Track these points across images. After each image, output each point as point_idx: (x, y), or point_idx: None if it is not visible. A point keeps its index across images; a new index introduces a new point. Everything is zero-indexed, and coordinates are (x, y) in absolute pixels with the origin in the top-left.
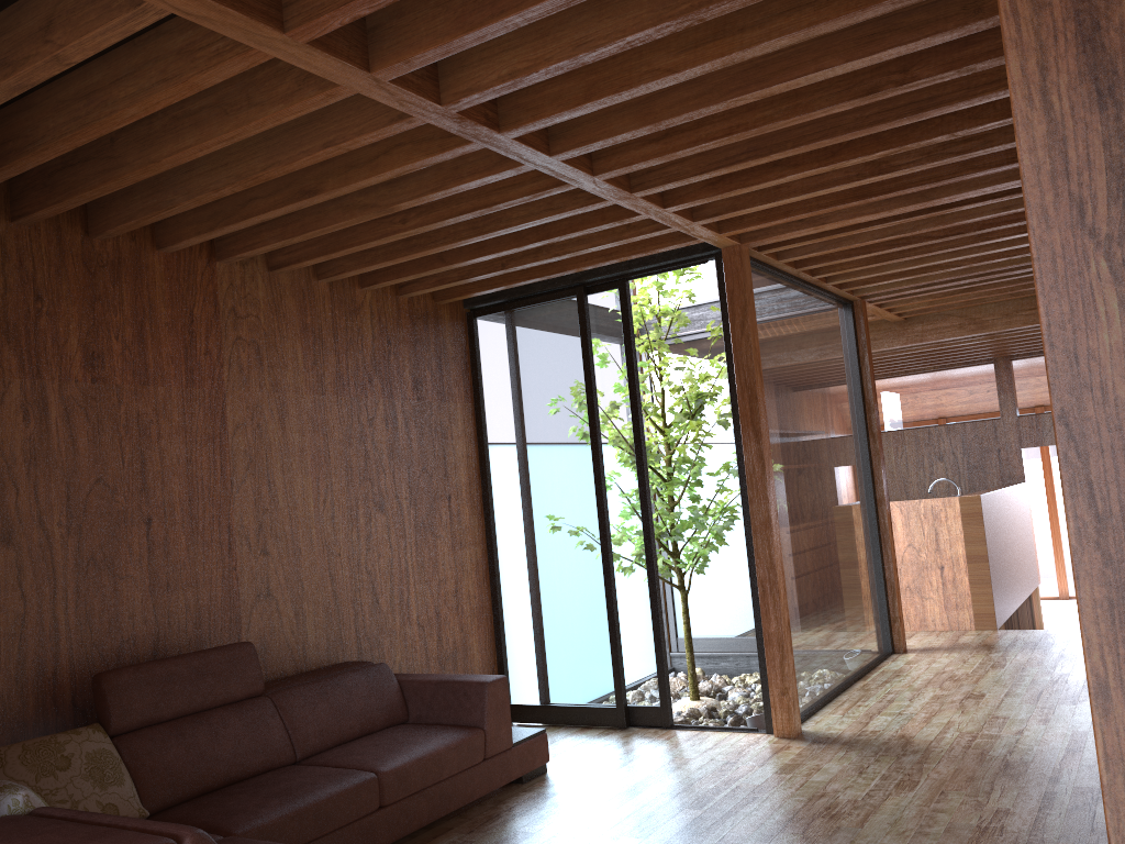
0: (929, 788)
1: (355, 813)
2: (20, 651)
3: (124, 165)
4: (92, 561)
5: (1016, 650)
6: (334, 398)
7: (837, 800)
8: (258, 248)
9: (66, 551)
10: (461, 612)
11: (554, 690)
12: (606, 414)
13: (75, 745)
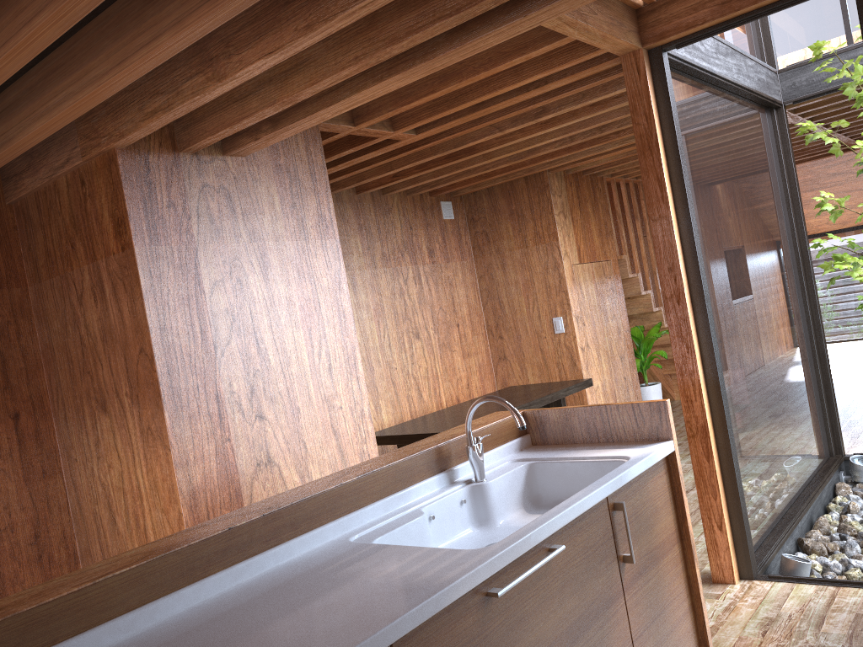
0: None
1: None
2: None
3: None
4: None
5: None
6: None
7: None
8: None
9: None
10: None
11: None
12: None
13: None
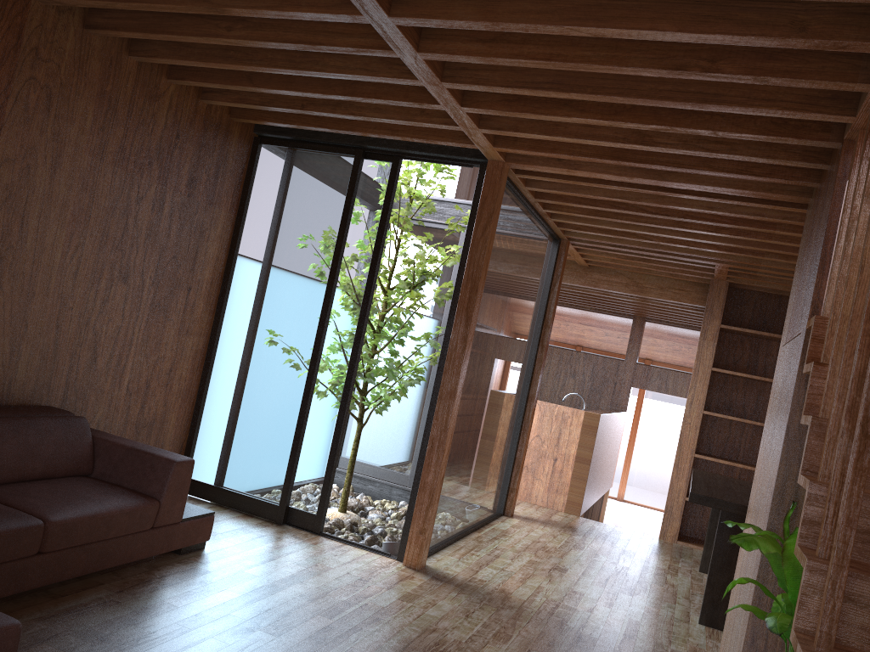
0: (519, 644)
1: (11, 555)
2: None
3: None
4: None
5: (592, 537)
6: (111, 167)
7: (445, 638)
8: (79, 0)
9: None
10: (169, 390)
11: (230, 477)
12: (348, 263)
13: None
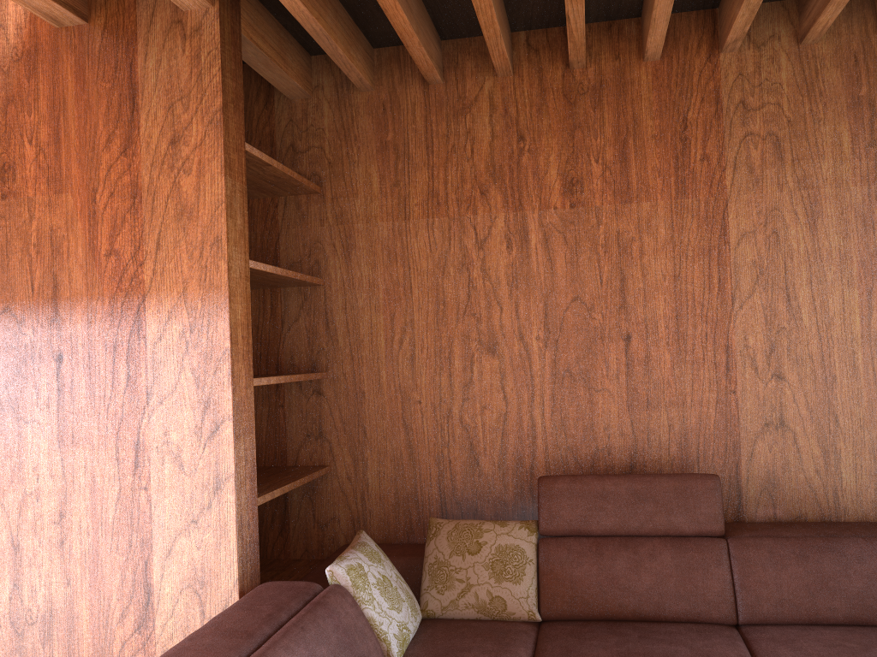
0: None
1: None
2: (502, 443)
3: None
4: (568, 372)
5: None
6: None
7: None
8: (733, 25)
9: (543, 362)
10: None
11: None
12: None
13: (492, 535)
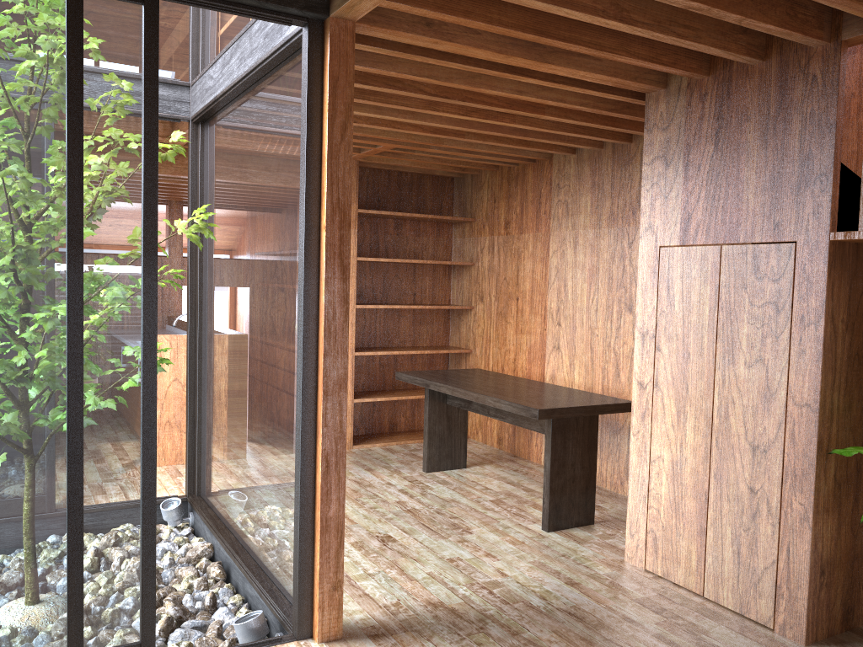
0: None
1: None
2: None
3: None
4: None
5: None
6: None
7: None
8: None
9: None
10: None
11: None
12: (93, 200)
13: None
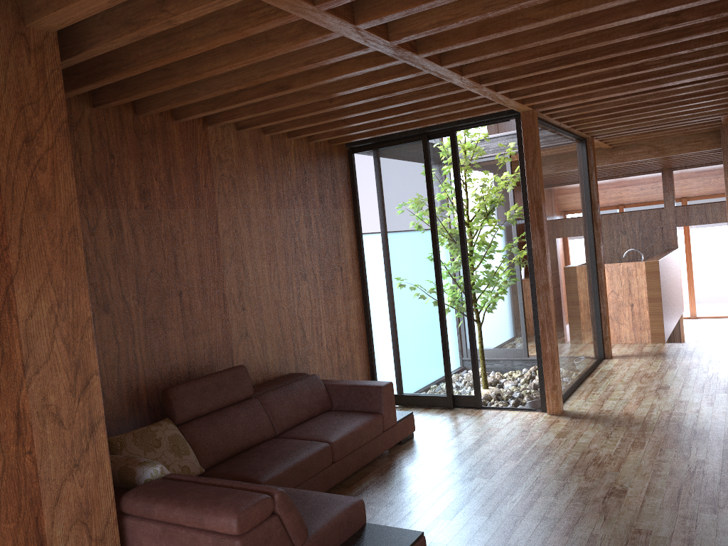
0: (652, 447)
1: (320, 467)
2: (118, 376)
3: (176, 75)
4: (152, 319)
5: (681, 356)
6: (276, 210)
7: (599, 454)
8: (237, 118)
9: (138, 314)
10: (350, 340)
11: (406, 386)
12: (441, 217)
13: (161, 432)
